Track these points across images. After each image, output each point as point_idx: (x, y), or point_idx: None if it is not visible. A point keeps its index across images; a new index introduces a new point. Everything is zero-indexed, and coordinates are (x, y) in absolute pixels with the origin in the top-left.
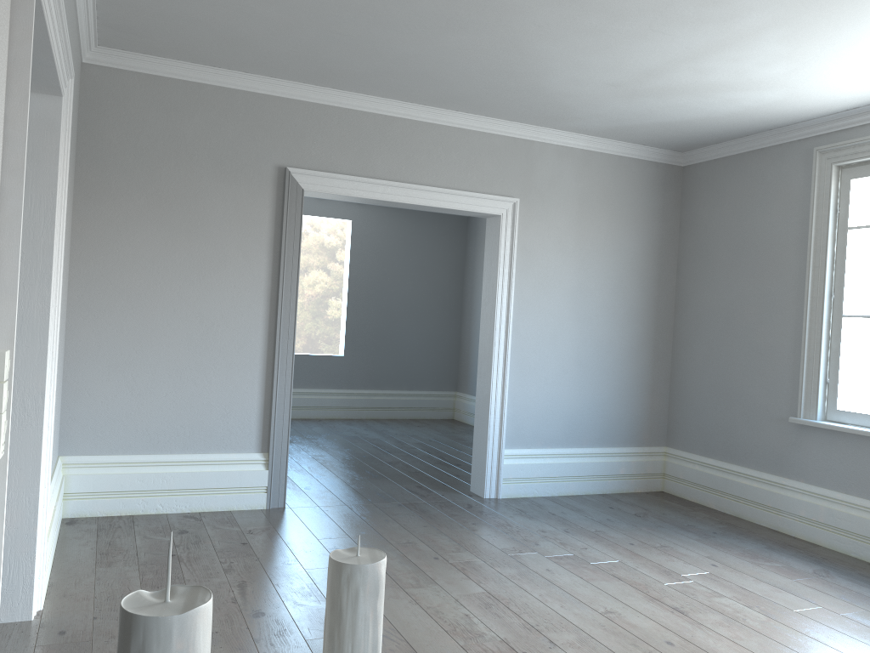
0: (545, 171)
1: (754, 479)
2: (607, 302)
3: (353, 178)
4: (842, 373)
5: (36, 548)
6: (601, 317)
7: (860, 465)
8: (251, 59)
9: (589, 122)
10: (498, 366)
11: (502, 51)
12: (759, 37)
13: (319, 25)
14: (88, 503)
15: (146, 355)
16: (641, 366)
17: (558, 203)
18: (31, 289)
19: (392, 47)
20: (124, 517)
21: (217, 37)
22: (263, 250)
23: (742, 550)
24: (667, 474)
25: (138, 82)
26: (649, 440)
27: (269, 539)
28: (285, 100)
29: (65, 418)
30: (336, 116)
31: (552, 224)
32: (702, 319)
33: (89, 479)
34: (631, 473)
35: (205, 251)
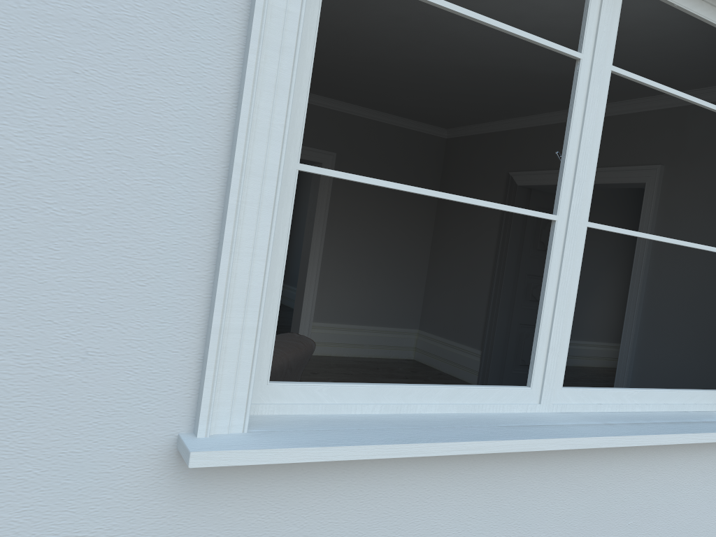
0: (697, 132)
1: None
2: None
3: (540, 172)
4: None
5: (299, 328)
6: None
7: None
8: (472, 115)
9: (683, 75)
10: (628, 321)
11: (475, 72)
12: (466, 8)
13: (425, 95)
14: (420, 355)
15: (448, 284)
16: None
17: (709, 161)
18: (310, 233)
19: (461, 91)
20: (426, 366)
21: (440, 112)
22: (496, 225)
23: None
24: None
25: (462, 141)
26: None
27: (418, 382)
28: (516, 130)
29: (422, 312)
30: (540, 132)
31: (701, 184)
32: None
33: (422, 343)
34: None
35: (474, 227)
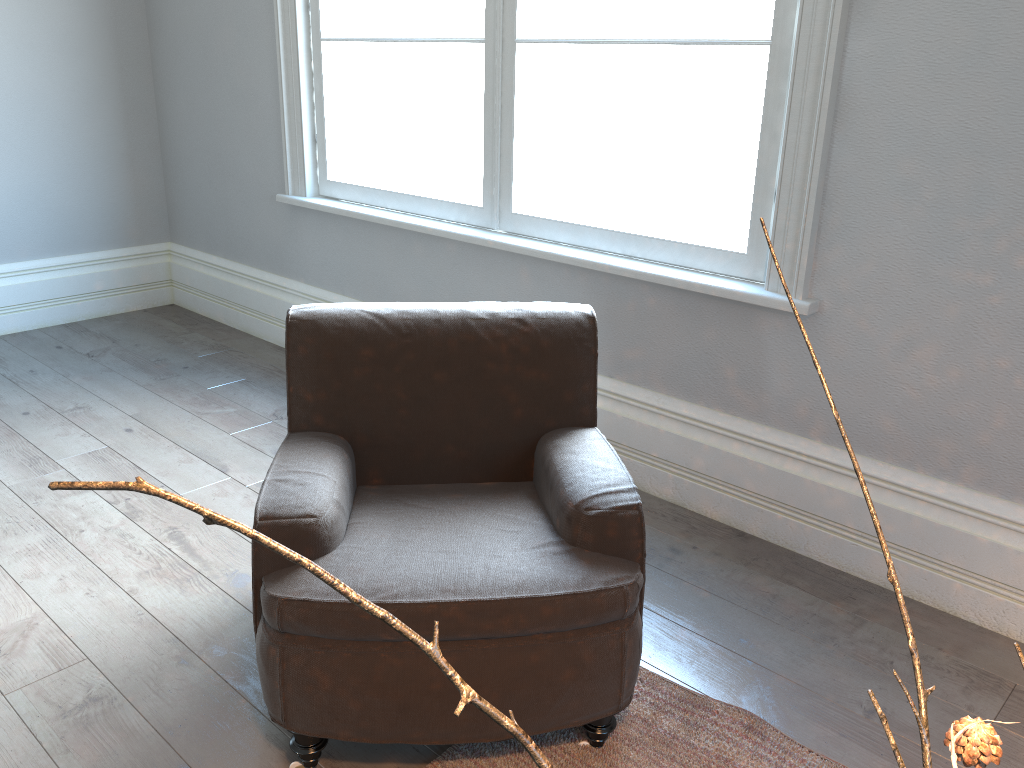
0: None
1: (258, 282)
2: (14, 25)
3: None
4: (340, 126)
5: None
6: (8, 52)
7: (353, 256)
8: None
9: None
10: None
11: None
12: None
13: None
14: None
15: None
16: (104, 128)
17: None
18: None
19: None
20: None
21: None
22: None
23: (200, 393)
24: (175, 281)
25: None
26: (141, 236)
27: None
28: None
29: None
30: None
31: None
32: (179, 49)
33: None
34: (116, 287)
35: None
